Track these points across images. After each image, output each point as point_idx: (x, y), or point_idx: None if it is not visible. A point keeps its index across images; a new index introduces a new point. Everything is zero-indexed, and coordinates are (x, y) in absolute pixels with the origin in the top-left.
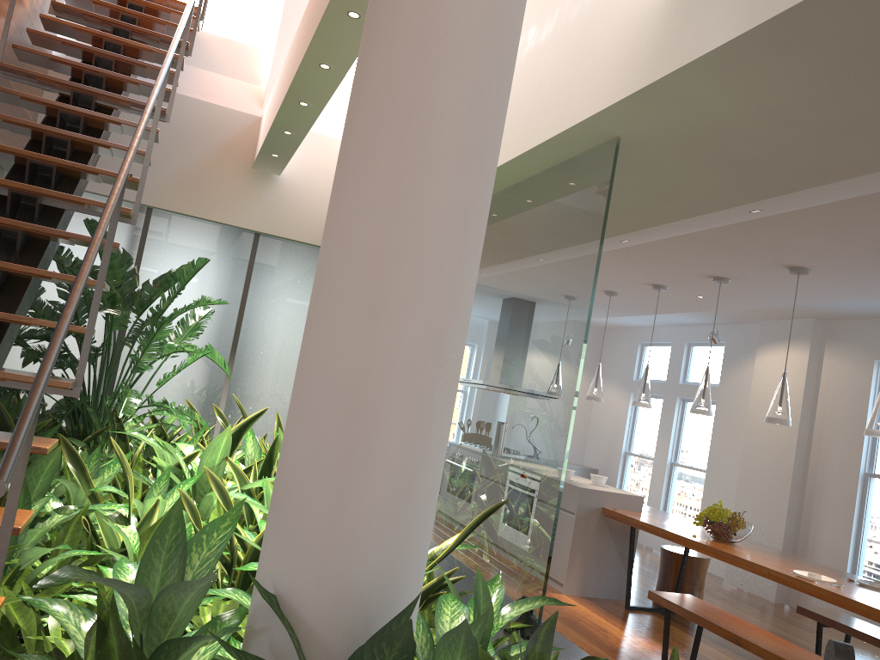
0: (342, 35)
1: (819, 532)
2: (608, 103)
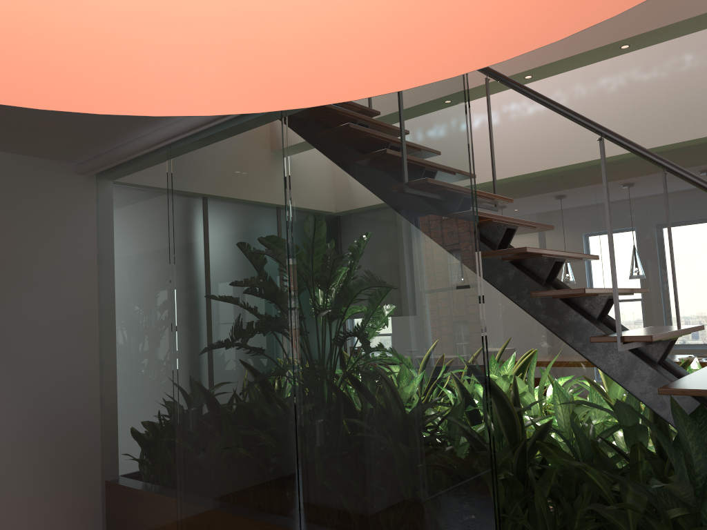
0: (587, 58)
1: None
2: None
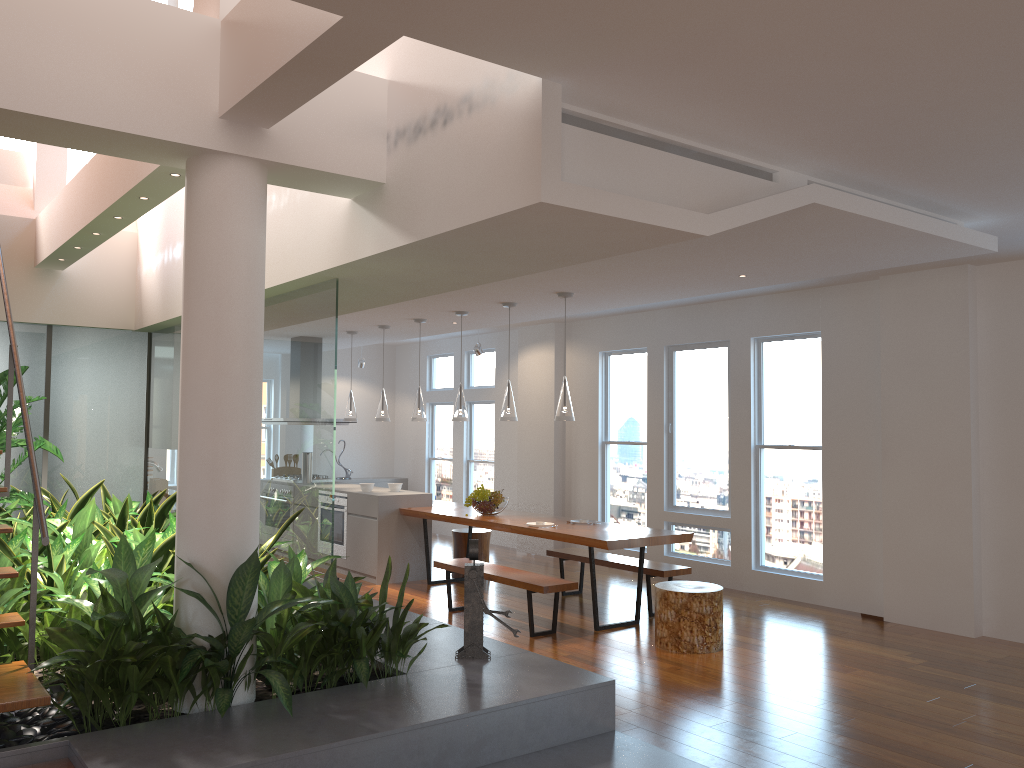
0: (134, 205)
1: (578, 494)
2: (324, 267)
